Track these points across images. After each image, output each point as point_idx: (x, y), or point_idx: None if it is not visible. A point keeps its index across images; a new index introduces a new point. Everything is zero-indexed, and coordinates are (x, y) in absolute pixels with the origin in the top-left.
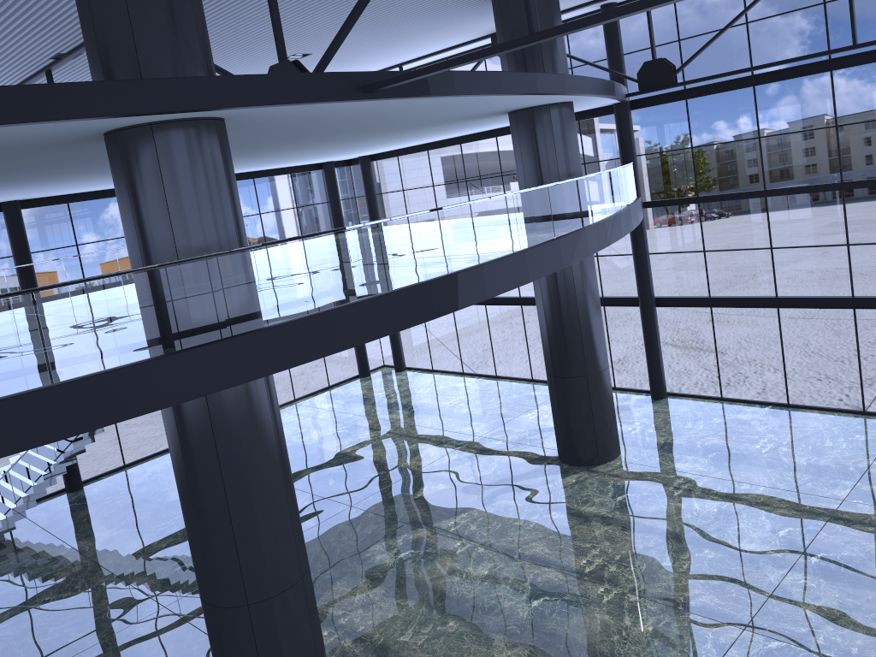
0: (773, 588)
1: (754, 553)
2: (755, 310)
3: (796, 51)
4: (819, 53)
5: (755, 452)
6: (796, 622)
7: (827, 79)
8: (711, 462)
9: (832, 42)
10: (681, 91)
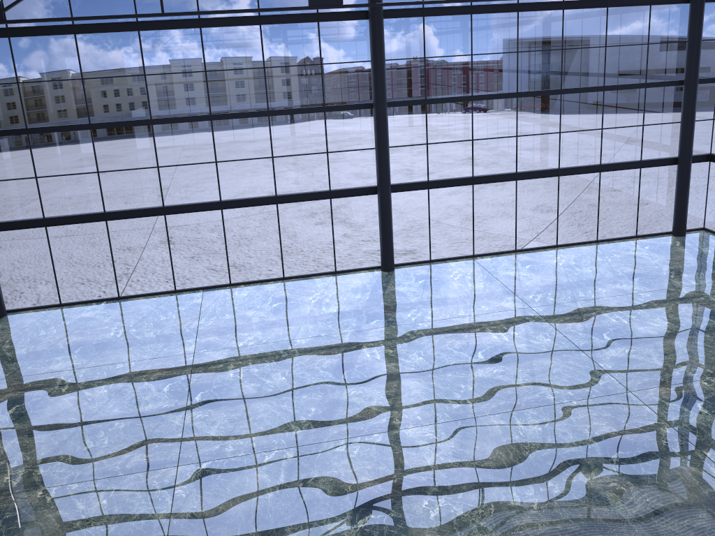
0: (182, 429)
1: (154, 410)
2: (5, 237)
3: (21, 14)
4: (137, 15)
5: (113, 338)
6: (210, 444)
7: (49, 41)
8: (80, 356)
9: (50, 12)
10: (3, 28)
